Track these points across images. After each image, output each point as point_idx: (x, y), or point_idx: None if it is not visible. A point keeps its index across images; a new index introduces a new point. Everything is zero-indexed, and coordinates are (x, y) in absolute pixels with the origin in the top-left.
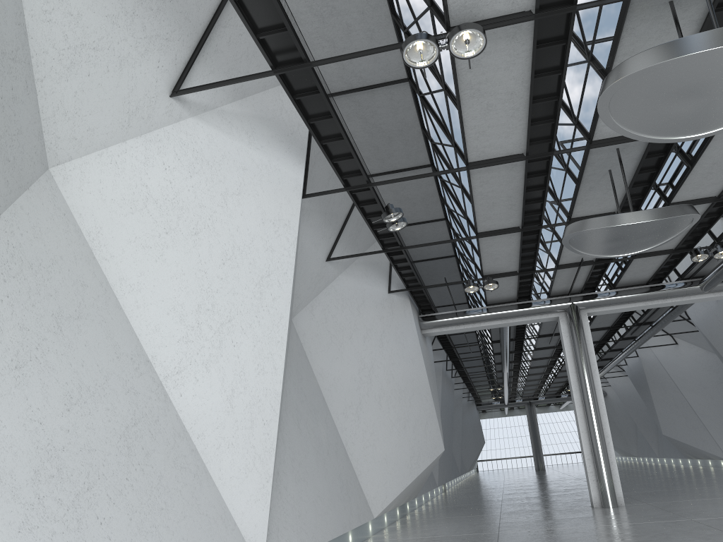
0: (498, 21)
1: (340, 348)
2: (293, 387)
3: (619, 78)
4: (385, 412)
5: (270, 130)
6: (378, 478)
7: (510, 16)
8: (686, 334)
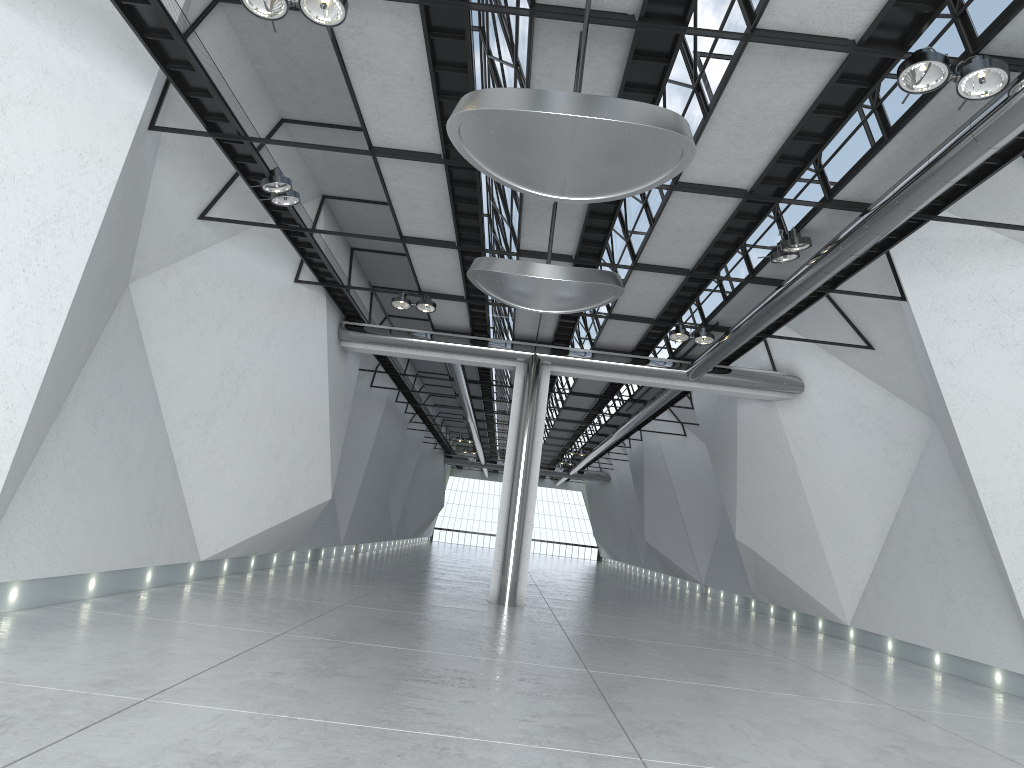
0: None
1: (199, 339)
2: (100, 373)
3: (459, 111)
4: (251, 434)
5: (102, 28)
6: (220, 513)
7: None
8: (697, 426)
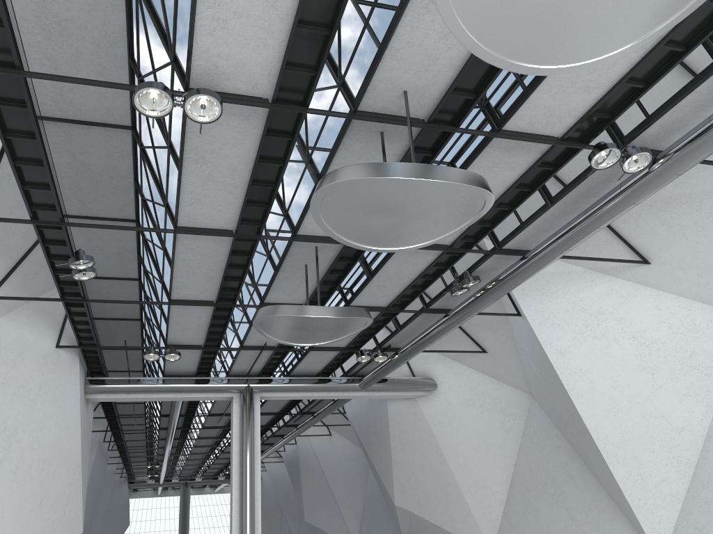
0: (236, 98)
1: None
2: None
3: (334, 181)
4: (20, 485)
5: None
6: None
7: (249, 98)
8: (340, 426)
